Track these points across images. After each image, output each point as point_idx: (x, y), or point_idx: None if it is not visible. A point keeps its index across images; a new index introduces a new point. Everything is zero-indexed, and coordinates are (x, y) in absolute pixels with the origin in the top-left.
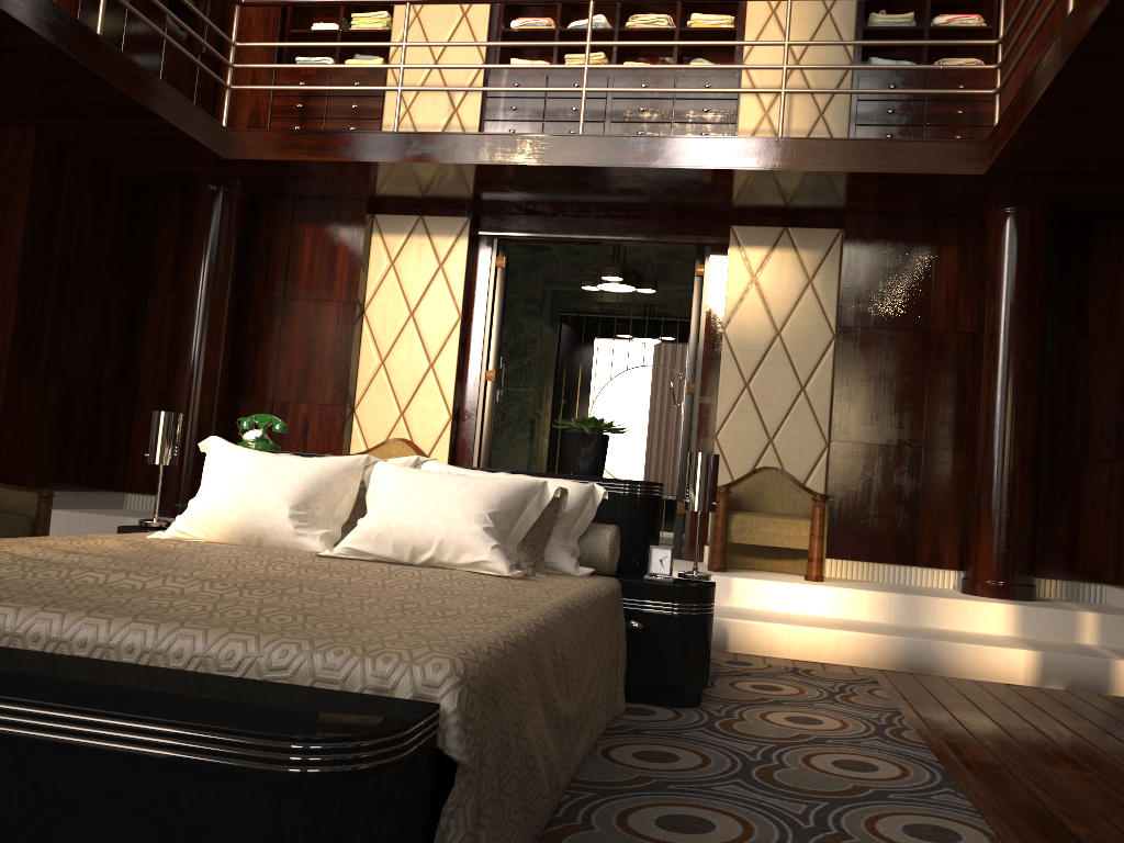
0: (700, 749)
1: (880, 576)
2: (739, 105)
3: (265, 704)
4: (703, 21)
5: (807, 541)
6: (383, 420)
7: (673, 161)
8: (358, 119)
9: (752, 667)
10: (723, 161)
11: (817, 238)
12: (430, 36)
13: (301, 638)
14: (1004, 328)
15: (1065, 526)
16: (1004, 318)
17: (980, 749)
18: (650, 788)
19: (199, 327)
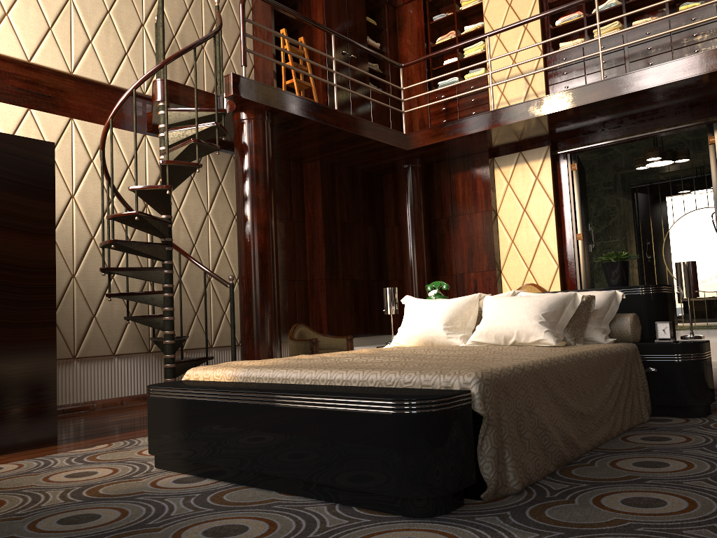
0: (689, 435)
1: None
2: None
3: (397, 392)
4: None
5: None
6: (518, 275)
7: (667, 79)
8: (476, 106)
9: None
10: (703, 69)
11: None
12: (508, 47)
13: (416, 370)
14: None
15: None
16: None
17: None
18: (640, 451)
19: (410, 241)
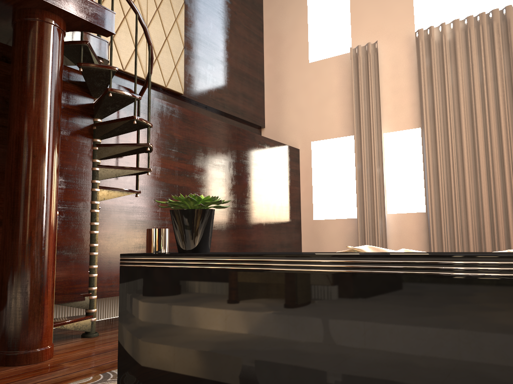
0: None
1: None
2: None
3: None
4: None
5: None
6: None
7: None
8: None
9: None
10: None
11: None
12: None
13: None
14: None
15: None
16: None
17: (66, 375)
18: None
19: None
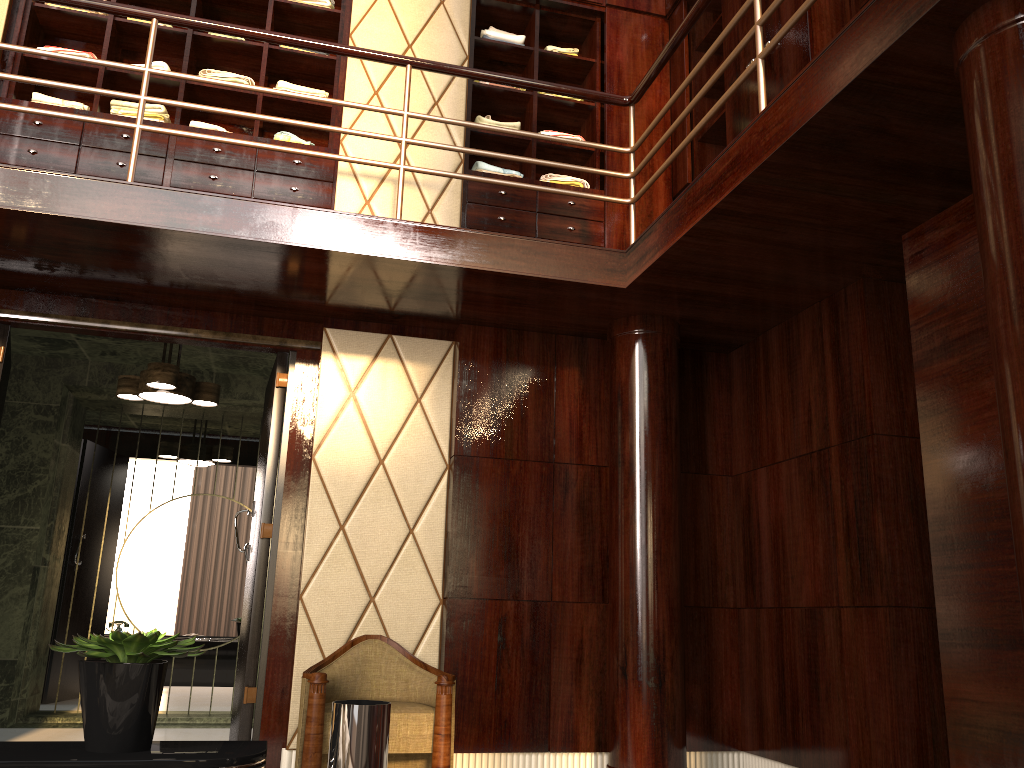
0: None
1: None
2: (335, 190)
3: None
4: (292, 90)
5: (430, 742)
6: None
7: (262, 233)
8: None
9: None
10: (329, 241)
11: (426, 350)
12: None
13: None
14: (643, 462)
15: (700, 686)
16: (643, 451)
17: None
18: None
19: None
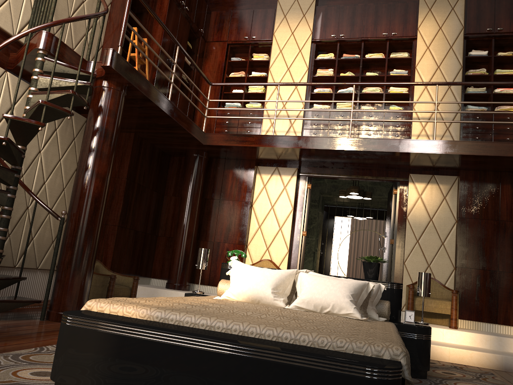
0: None
1: (481, 328)
2: (411, 124)
3: (350, 357)
4: (395, 90)
5: (449, 310)
6: (259, 251)
7: (389, 149)
8: (251, 127)
9: (437, 365)
10: (411, 149)
11: (447, 180)
12: (282, 95)
13: (344, 337)
14: None
15: None
16: None
17: None
18: None
19: (187, 211)
